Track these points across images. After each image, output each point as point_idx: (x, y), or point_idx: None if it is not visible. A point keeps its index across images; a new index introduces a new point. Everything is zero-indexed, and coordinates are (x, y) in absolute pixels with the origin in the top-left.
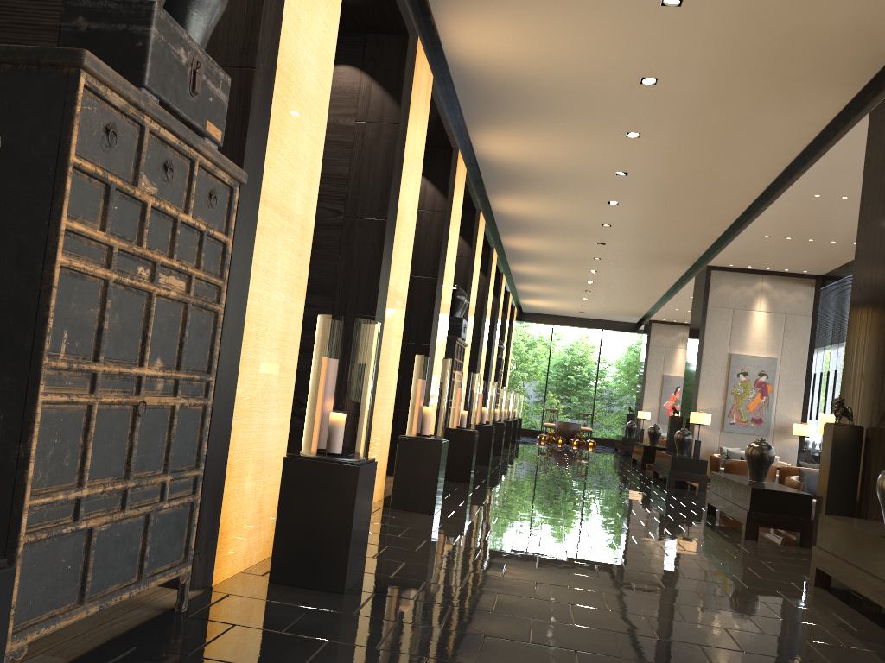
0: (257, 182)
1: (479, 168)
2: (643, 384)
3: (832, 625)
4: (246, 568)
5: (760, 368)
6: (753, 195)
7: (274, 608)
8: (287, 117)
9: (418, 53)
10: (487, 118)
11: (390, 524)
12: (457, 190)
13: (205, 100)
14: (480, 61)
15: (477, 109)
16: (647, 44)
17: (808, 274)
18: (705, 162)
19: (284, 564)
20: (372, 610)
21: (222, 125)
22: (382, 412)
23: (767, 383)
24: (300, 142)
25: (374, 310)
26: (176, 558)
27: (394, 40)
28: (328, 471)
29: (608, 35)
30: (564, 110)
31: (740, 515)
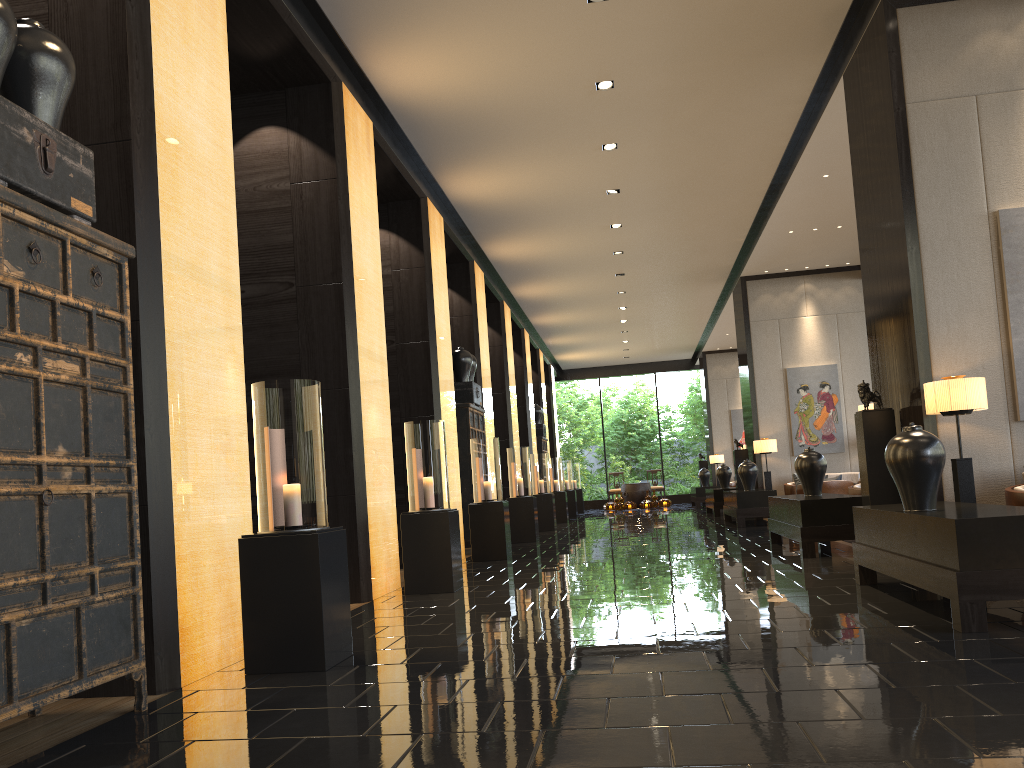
0: (155, 256)
1: (459, 215)
2: (709, 425)
3: (861, 613)
4: (224, 667)
5: (821, 378)
6: (761, 189)
7: (244, 693)
8: (181, 185)
9: (346, 100)
10: (449, 157)
11: (400, 608)
12: (435, 241)
13: (64, 177)
14: (420, 97)
15: (435, 149)
16: (589, 46)
17: (852, 266)
18: (697, 162)
19: (258, 651)
20: (352, 679)
21: (91, 200)
22: (379, 492)
23: (832, 394)
24: (203, 210)
25: (346, 381)
26: (125, 654)
27: (316, 90)
28: (287, 545)
29: (544, 44)
30: (528, 134)
31: (795, 534)
